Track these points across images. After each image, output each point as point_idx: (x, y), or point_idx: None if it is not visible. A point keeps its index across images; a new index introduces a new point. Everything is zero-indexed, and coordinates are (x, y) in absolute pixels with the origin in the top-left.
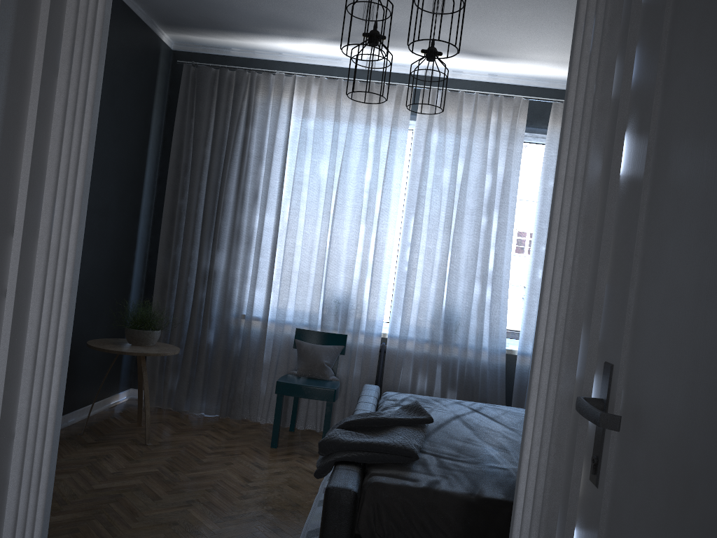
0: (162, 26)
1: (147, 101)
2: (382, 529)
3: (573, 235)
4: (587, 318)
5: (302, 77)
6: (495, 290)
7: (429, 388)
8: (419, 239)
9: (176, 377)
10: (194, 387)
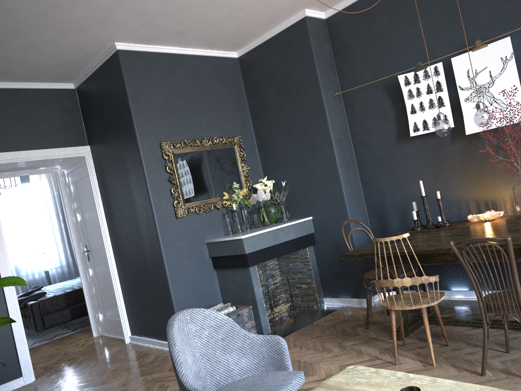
0: None
1: None
2: (46, 309)
3: (74, 229)
4: (80, 240)
5: None
6: (32, 249)
7: None
8: None
9: None
10: None
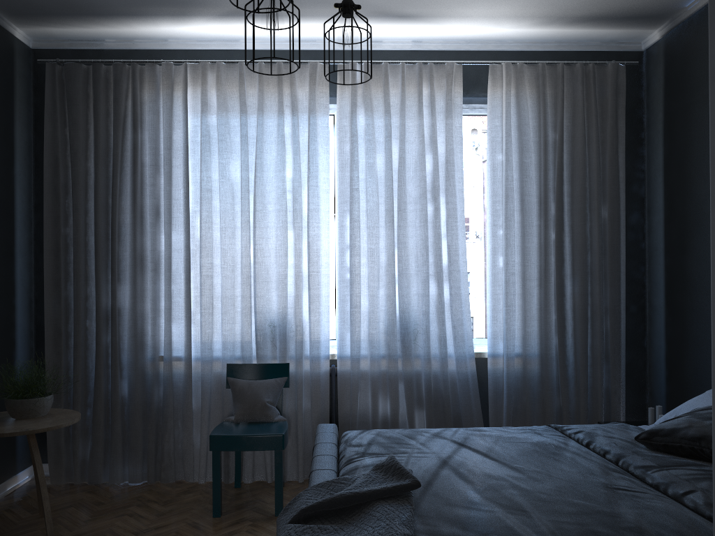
0: (11, 18)
1: (4, 112)
2: None
3: None
4: None
5: (194, 64)
6: (453, 287)
7: (393, 411)
8: (359, 240)
9: (88, 444)
10: (111, 453)
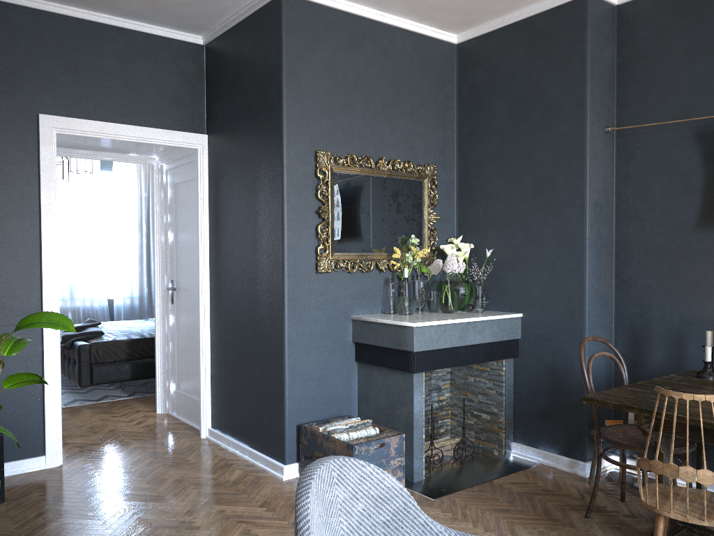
0: None
1: None
2: (99, 357)
3: (160, 253)
4: (166, 271)
5: None
6: (97, 265)
7: None
8: None
9: None
10: None
